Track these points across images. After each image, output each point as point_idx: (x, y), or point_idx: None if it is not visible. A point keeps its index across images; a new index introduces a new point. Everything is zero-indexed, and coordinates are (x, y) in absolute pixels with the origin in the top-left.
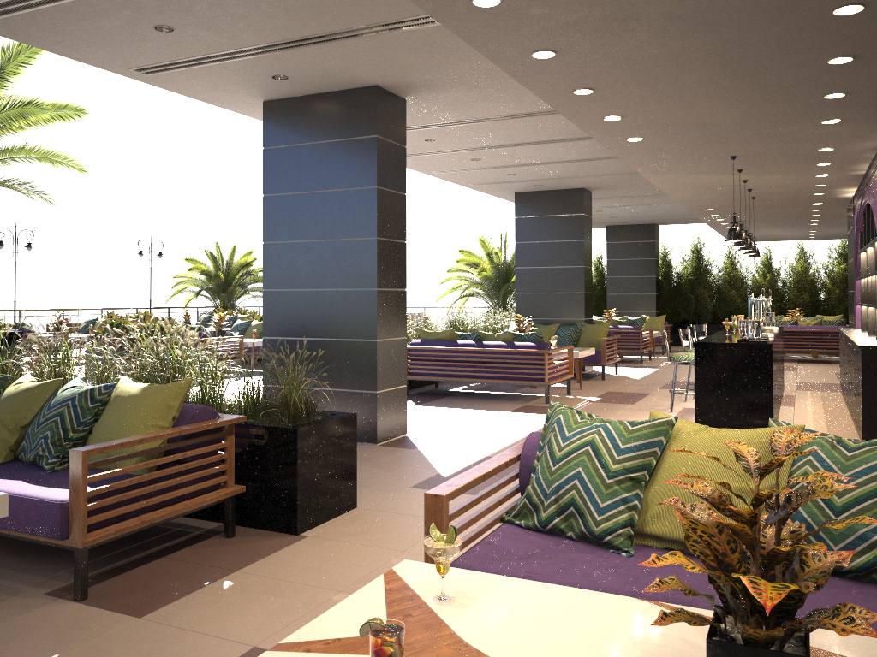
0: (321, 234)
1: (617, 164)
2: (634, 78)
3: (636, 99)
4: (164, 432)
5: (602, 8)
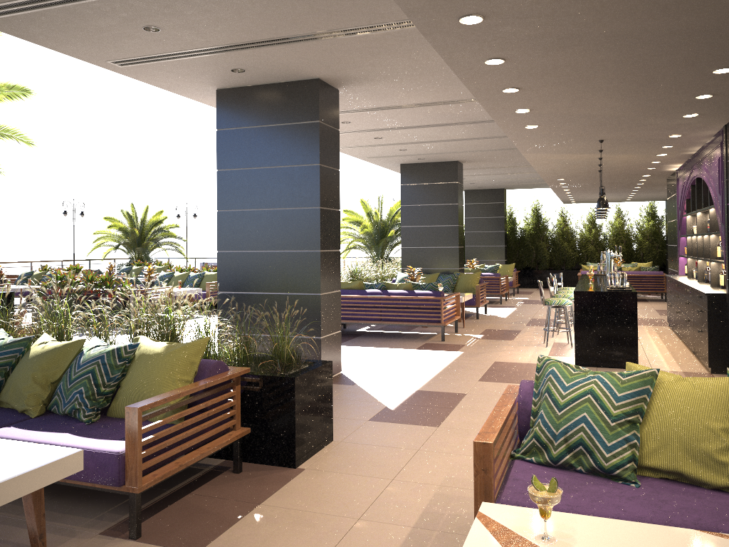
0: (270, 204)
1: (491, 143)
2: (556, 80)
3: (549, 97)
4: (194, 386)
5: (560, 28)
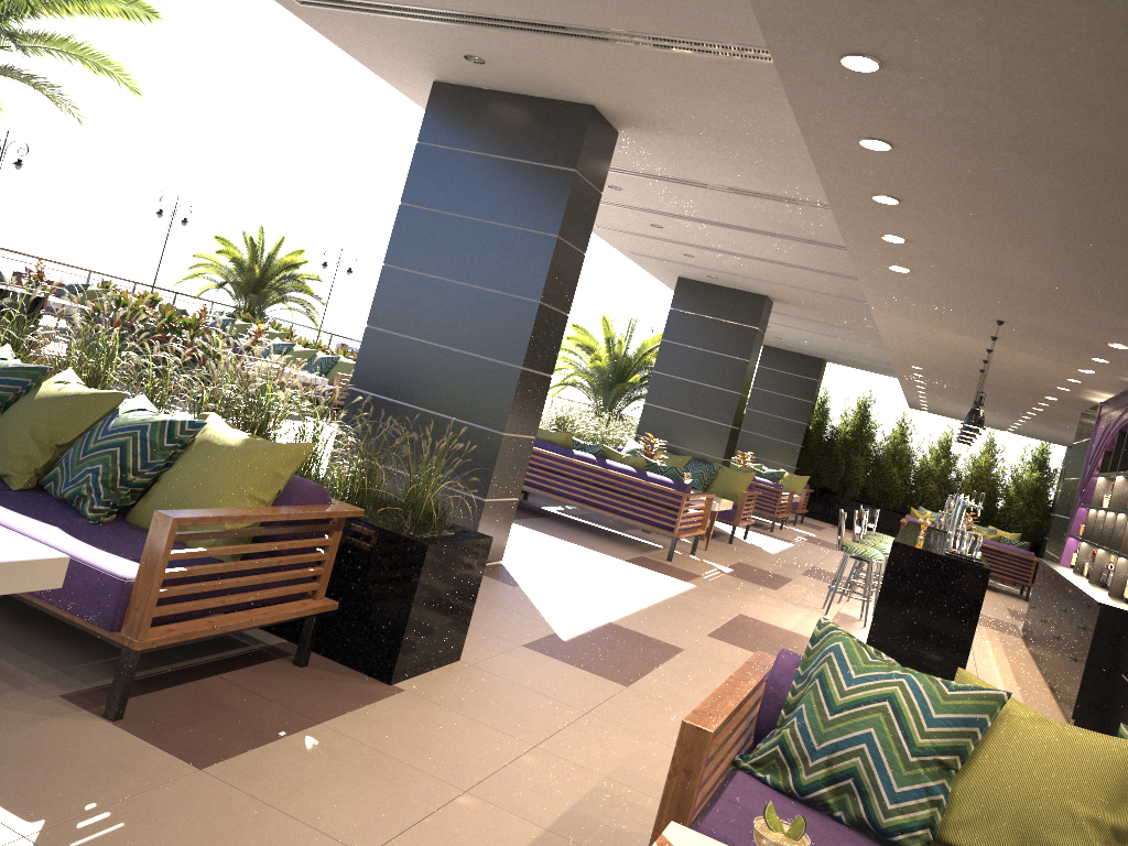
0: (465, 276)
1: (826, 281)
2: (962, 203)
3: (942, 227)
4: (270, 512)
5: (997, 116)
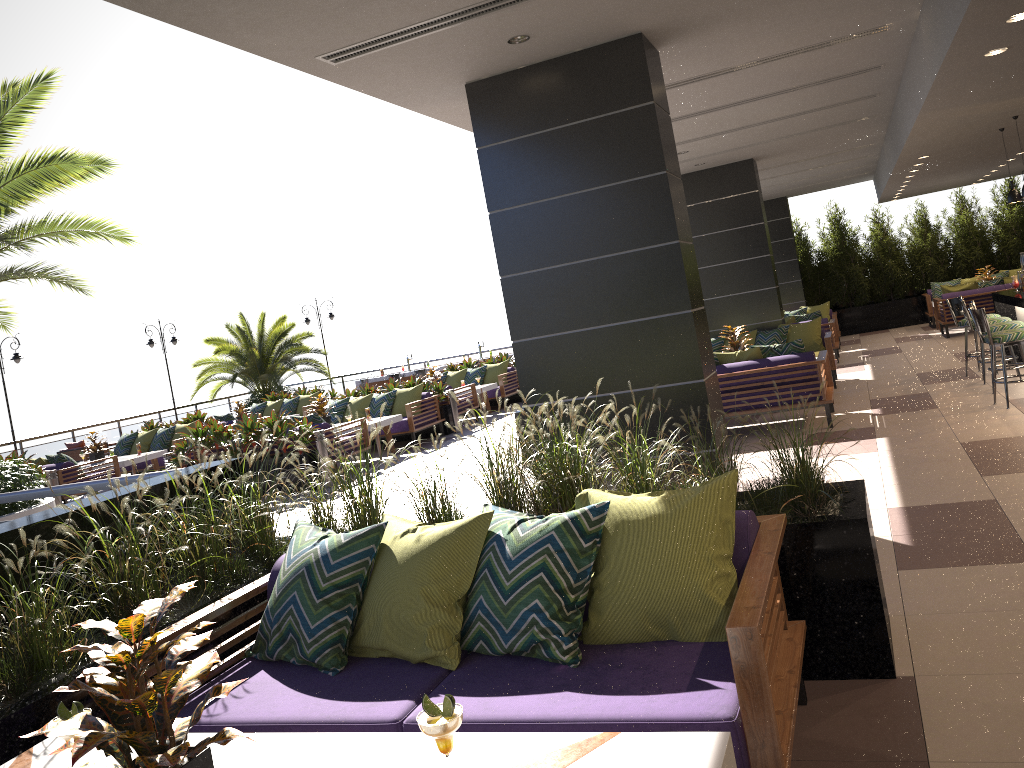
0: (590, 251)
1: (824, 116)
2: None
3: None
4: (766, 564)
5: None
